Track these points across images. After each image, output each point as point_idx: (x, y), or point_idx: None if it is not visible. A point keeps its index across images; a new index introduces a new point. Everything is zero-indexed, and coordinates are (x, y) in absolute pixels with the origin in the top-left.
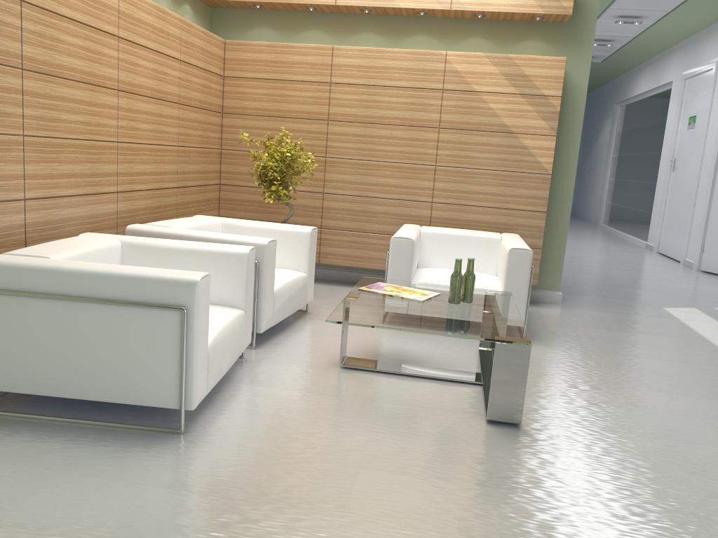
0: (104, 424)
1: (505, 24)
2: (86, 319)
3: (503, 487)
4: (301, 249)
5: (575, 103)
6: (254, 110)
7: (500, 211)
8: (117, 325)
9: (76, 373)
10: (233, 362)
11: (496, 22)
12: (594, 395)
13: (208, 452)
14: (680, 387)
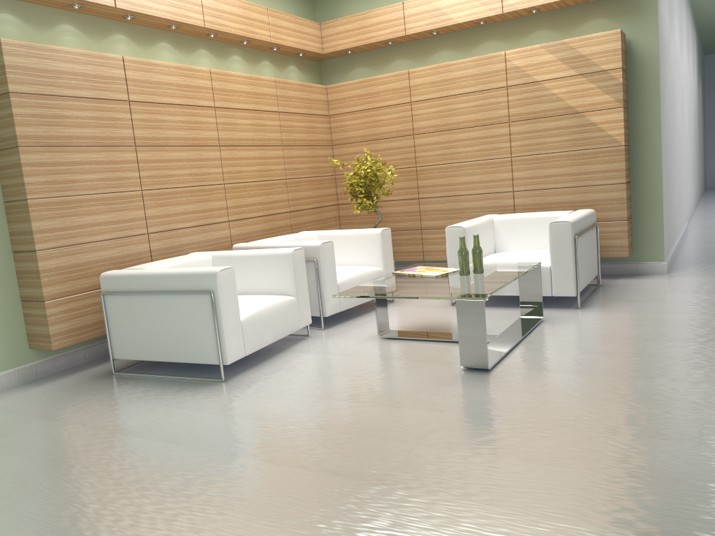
0: (179, 378)
1: (564, 11)
2: (160, 306)
3: (423, 409)
4: (375, 247)
5: (648, 69)
6: (355, 138)
7: (578, 189)
8: (177, 308)
9: (160, 343)
10: (282, 335)
11: (555, 11)
12: (596, 347)
13: (230, 391)
14: (708, 336)
